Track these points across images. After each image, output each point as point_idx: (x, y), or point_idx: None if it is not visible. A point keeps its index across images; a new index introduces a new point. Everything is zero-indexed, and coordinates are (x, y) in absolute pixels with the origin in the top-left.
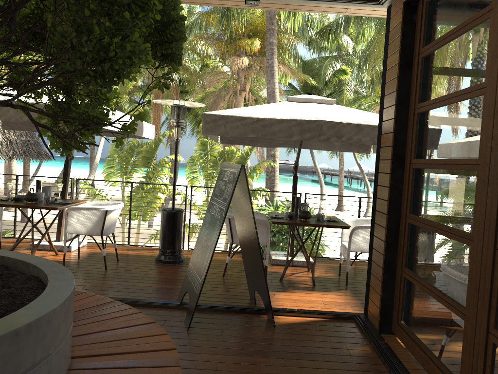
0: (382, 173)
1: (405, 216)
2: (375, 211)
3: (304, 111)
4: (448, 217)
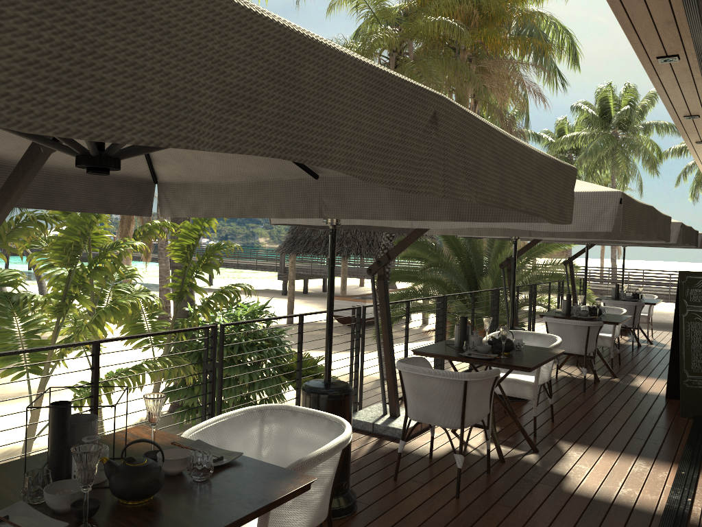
0: None
1: None
2: None
3: None
4: None
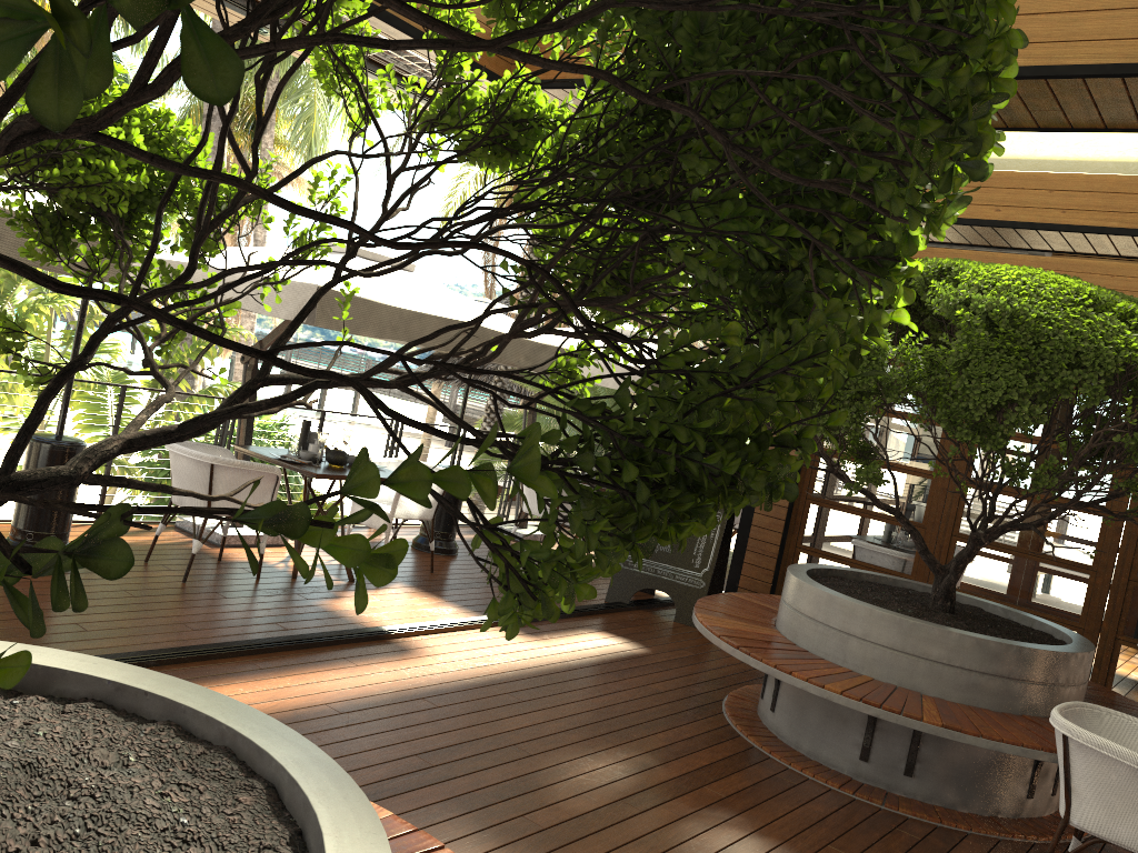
0: None
1: (805, 497)
2: None
3: None
4: None
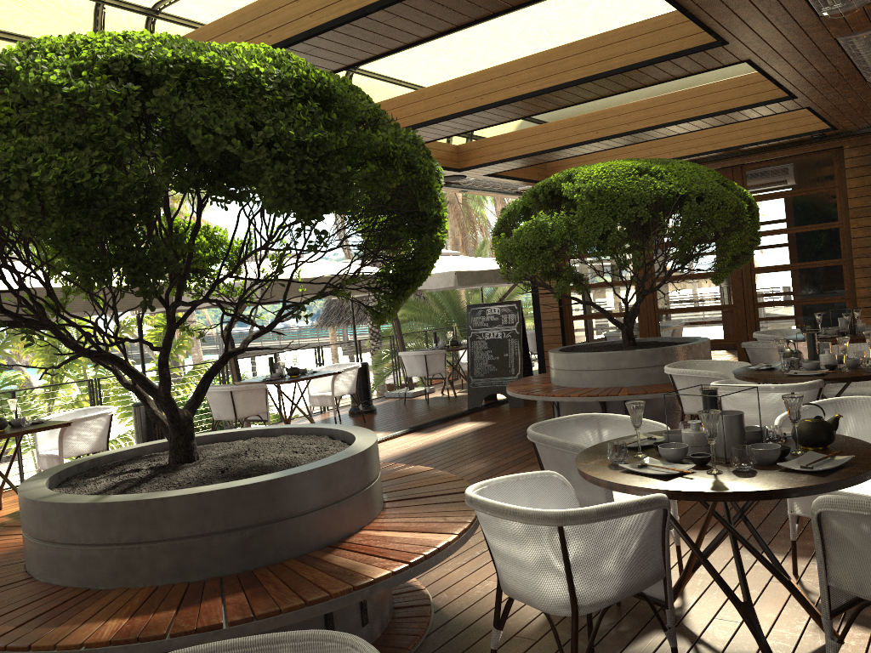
0: (546, 297)
1: (569, 317)
2: (540, 321)
3: (473, 263)
4: (614, 308)
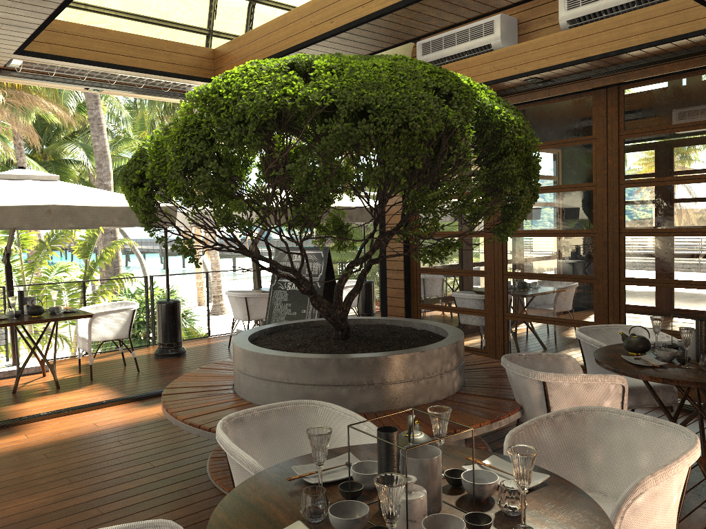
0: (392, 242)
1: (416, 269)
2: (385, 270)
3: None
4: (461, 264)
